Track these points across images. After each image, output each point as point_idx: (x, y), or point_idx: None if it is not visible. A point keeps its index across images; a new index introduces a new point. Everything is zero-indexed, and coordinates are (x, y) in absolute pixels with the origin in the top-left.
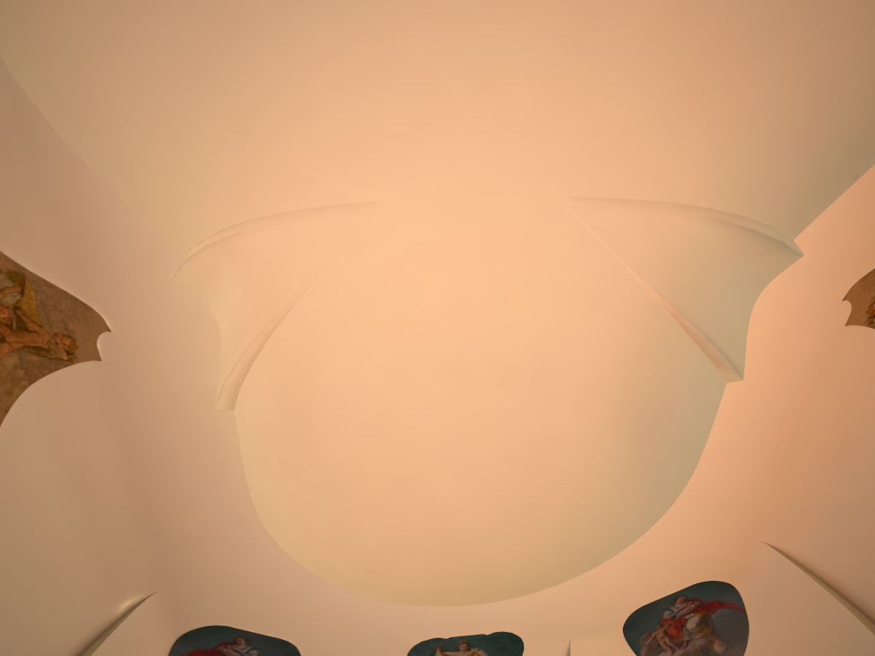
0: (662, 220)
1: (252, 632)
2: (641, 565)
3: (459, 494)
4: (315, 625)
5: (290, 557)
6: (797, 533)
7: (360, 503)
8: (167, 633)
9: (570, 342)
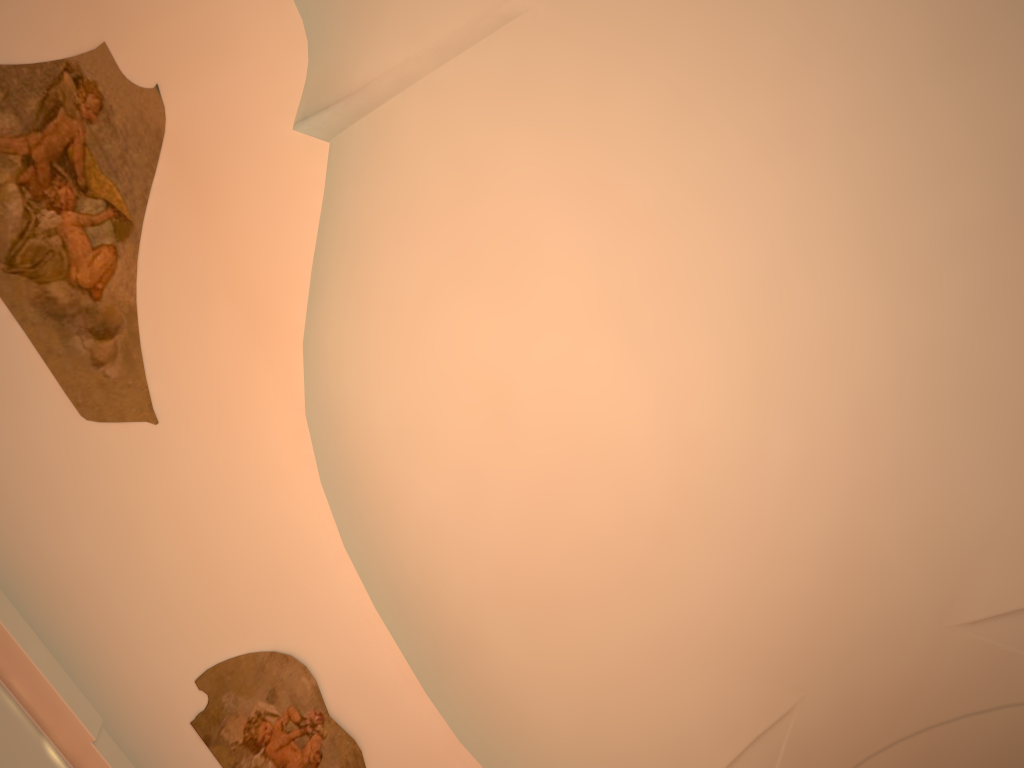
0: (408, 46)
1: None
2: None
3: None
4: None
5: None
6: None
7: None
8: None
9: None
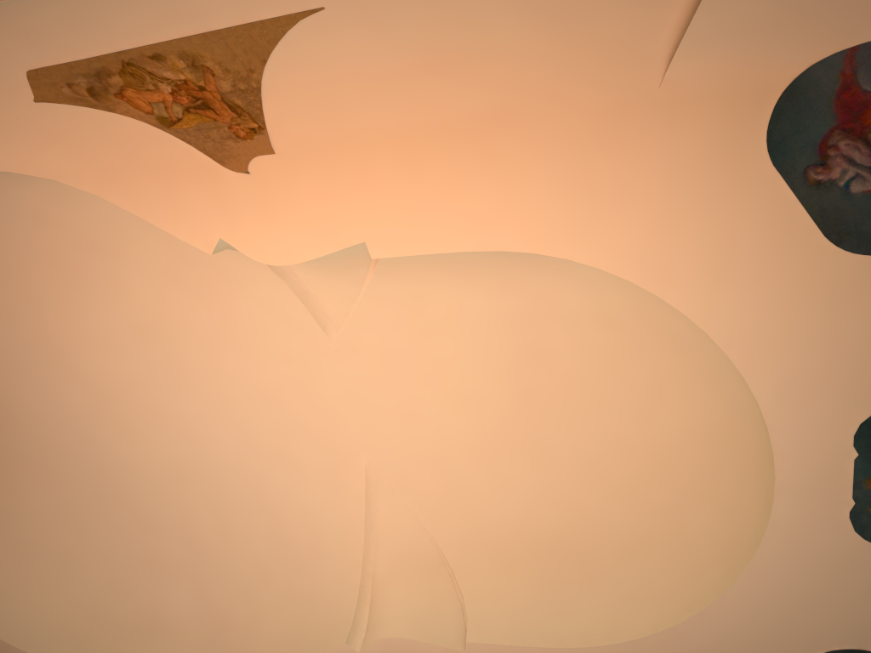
0: (305, 279)
1: None
2: (706, 269)
3: (684, 411)
4: (788, 629)
5: (655, 634)
6: (626, 39)
7: (671, 518)
8: None
9: (468, 311)
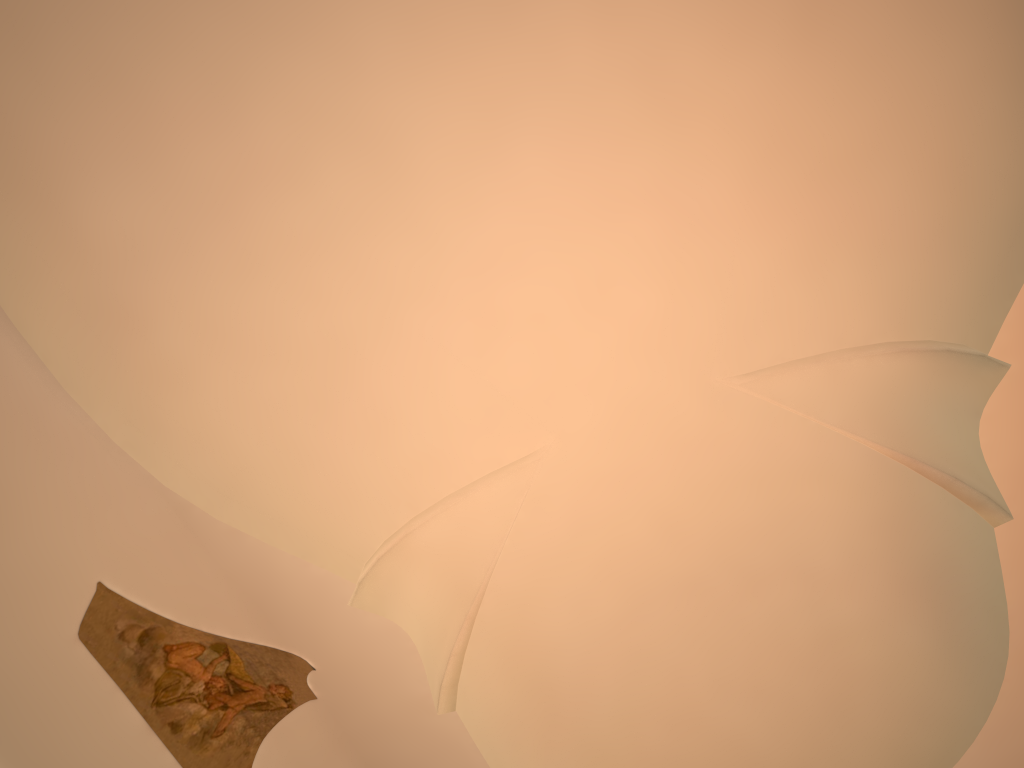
0: (845, 368)
1: None
2: (1000, 762)
3: (753, 724)
4: None
5: None
6: None
7: (641, 762)
8: None
9: (807, 521)
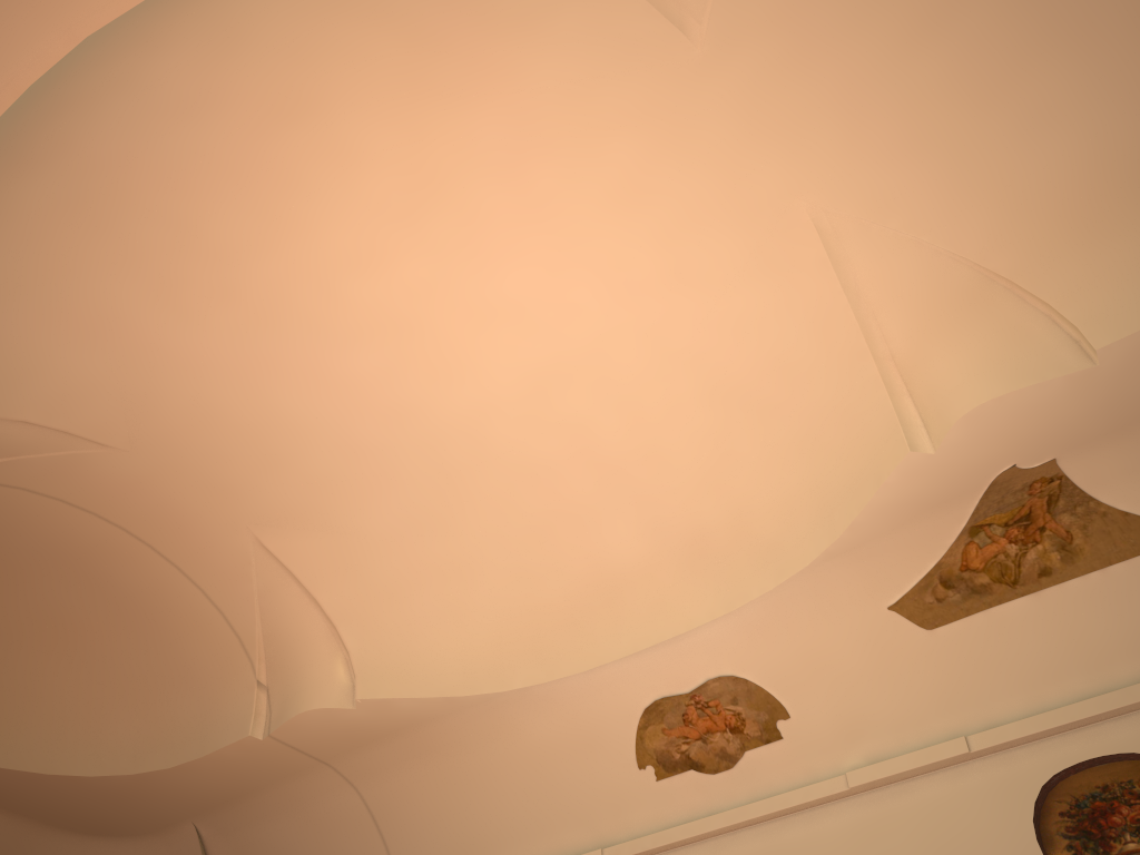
0: None
1: None
2: None
3: None
4: None
5: None
6: None
7: None
8: None
9: None
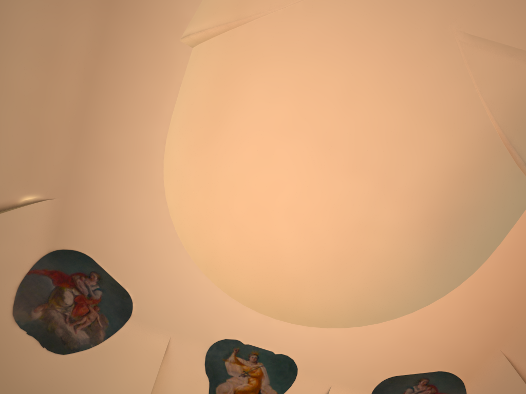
0: (522, 68)
1: (107, 272)
2: (411, 335)
3: (291, 243)
4: (156, 287)
5: (168, 211)
6: None
7: (223, 214)
8: (43, 244)
9: (415, 151)
